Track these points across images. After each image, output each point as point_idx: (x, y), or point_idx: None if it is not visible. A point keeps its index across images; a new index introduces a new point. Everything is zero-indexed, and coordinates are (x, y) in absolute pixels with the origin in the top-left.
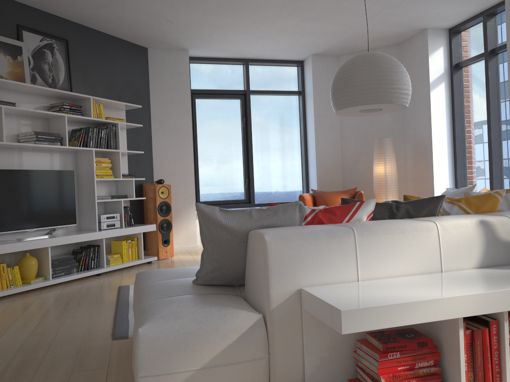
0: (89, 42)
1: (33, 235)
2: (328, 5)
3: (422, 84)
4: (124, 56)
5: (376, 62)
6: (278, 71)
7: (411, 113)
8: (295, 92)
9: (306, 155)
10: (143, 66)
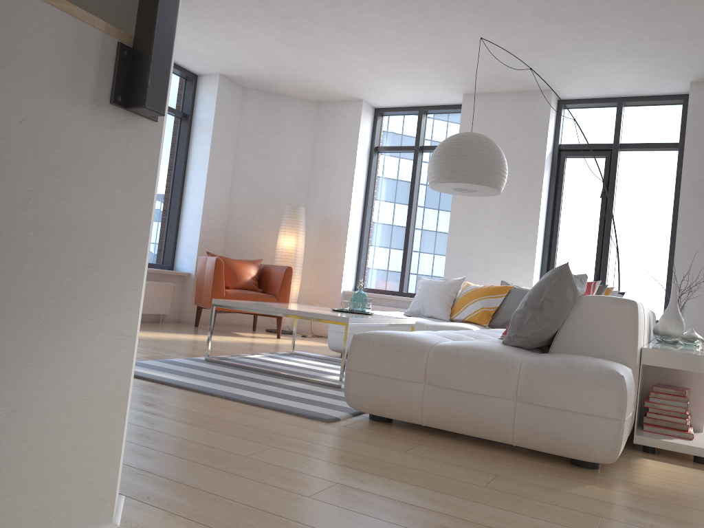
0: None
1: None
2: (328, 40)
3: (345, 157)
4: None
5: (497, 148)
6: None
7: (322, 184)
8: (180, 113)
9: (180, 203)
10: None
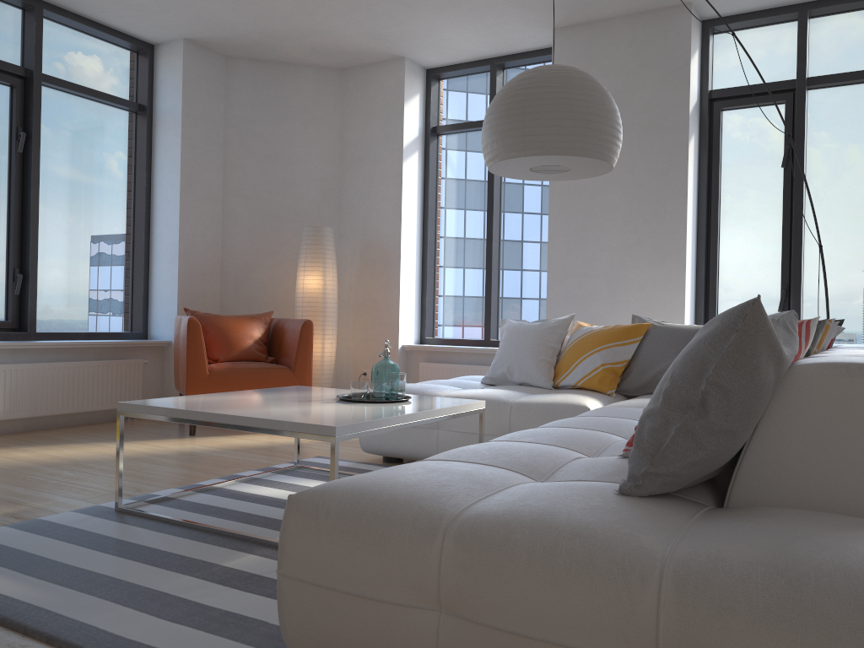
0: None
1: None
2: None
3: (386, 147)
4: None
5: (600, 88)
6: (99, 50)
7: (358, 191)
8: (132, 104)
9: (147, 239)
10: None
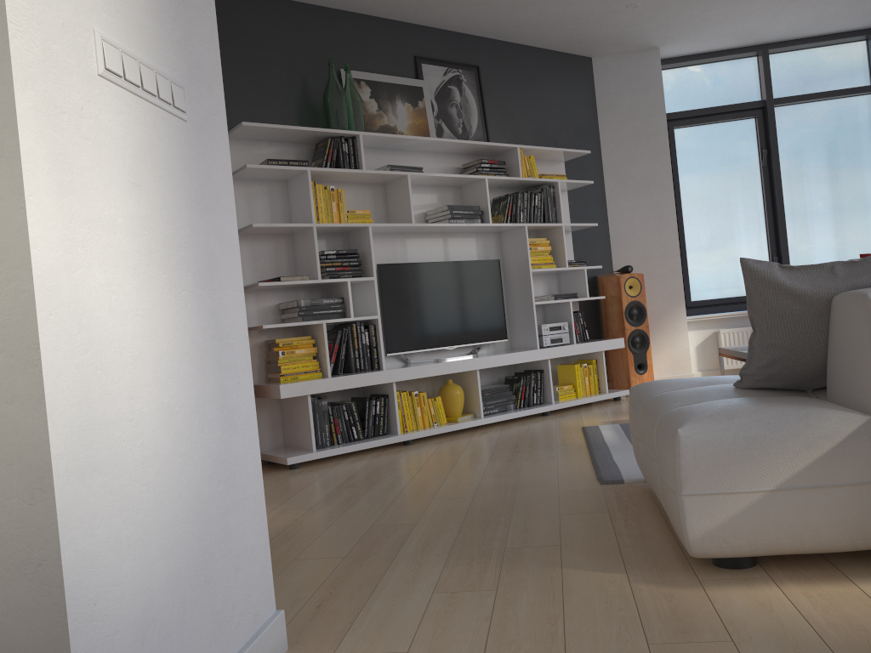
0: (507, 64)
1: (451, 355)
2: None
3: None
4: (557, 77)
5: None
6: (826, 55)
7: None
8: (864, 88)
9: None
10: (586, 88)
